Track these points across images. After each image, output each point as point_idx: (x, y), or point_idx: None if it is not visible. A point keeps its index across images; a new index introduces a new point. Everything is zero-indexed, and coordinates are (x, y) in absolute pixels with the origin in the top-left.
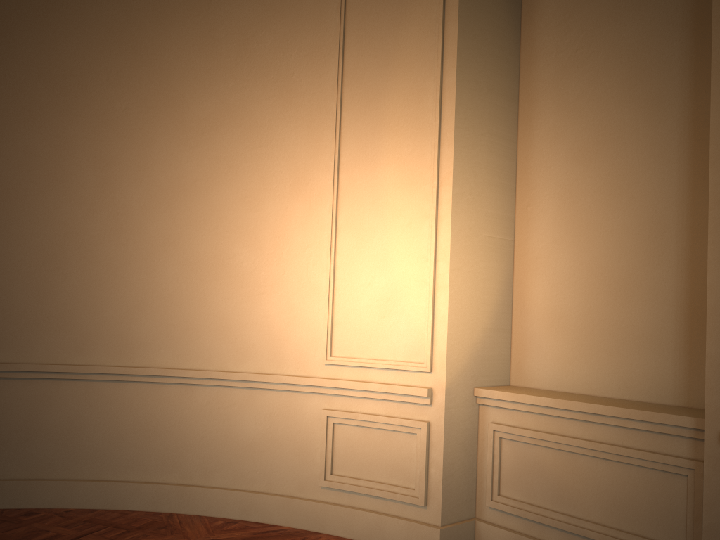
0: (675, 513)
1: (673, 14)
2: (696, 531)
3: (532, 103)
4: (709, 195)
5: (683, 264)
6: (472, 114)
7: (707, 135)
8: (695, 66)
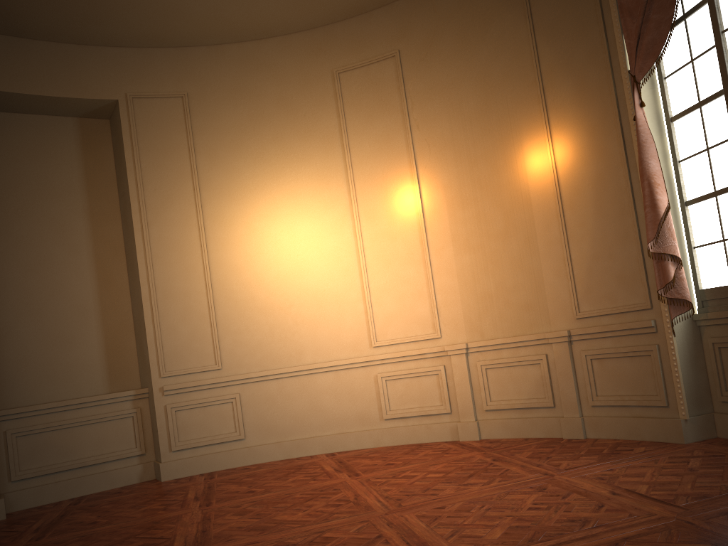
0: (129, 434)
1: (79, 207)
2: (141, 437)
3: None
4: (142, 297)
5: (100, 327)
6: None
7: (104, 268)
8: (93, 235)
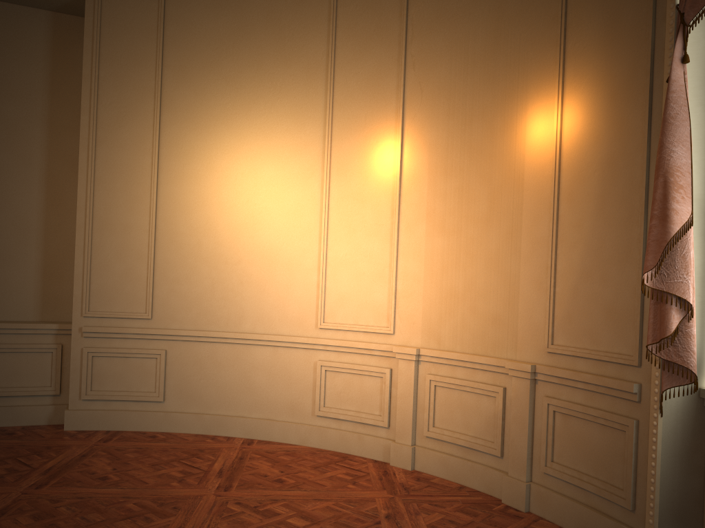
0: (45, 371)
1: (37, 113)
2: (57, 376)
3: None
4: (77, 224)
5: (41, 248)
6: None
7: (55, 184)
8: (49, 146)
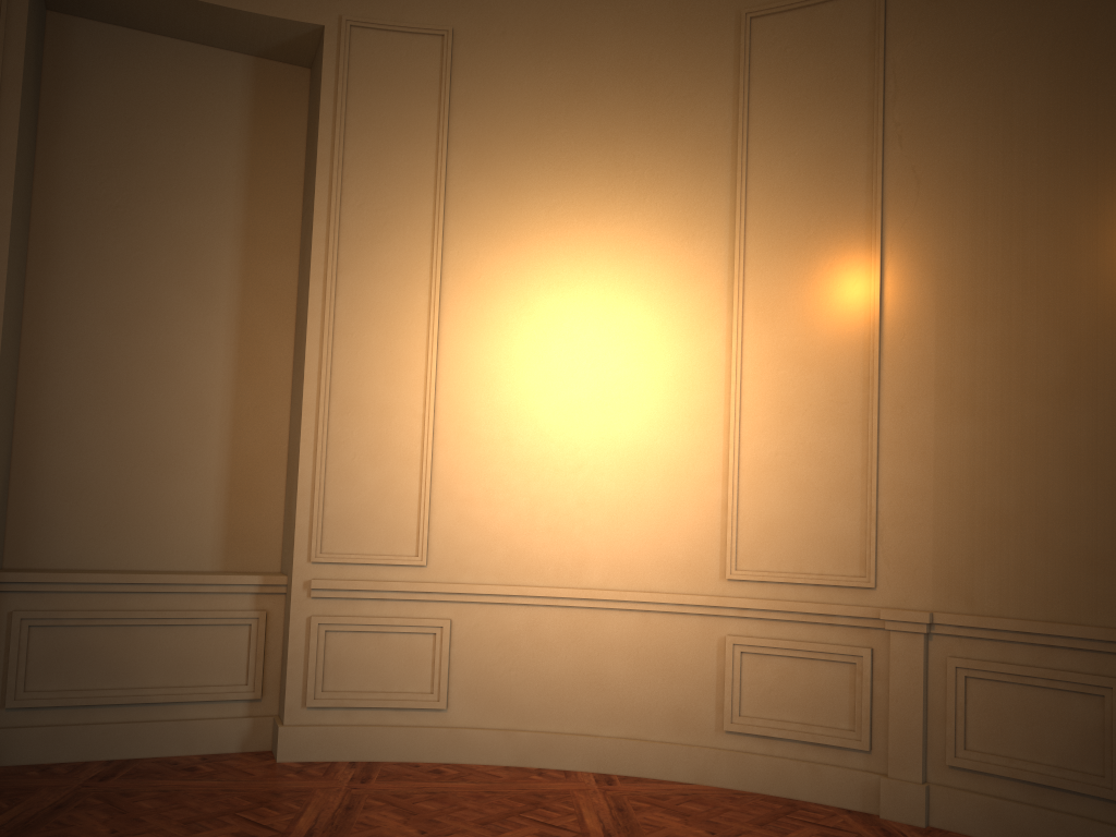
0: (237, 658)
1: (226, 220)
2: (258, 666)
3: (51, 240)
4: (303, 405)
5: (226, 446)
6: (15, 246)
7: (252, 339)
8: (244, 275)
